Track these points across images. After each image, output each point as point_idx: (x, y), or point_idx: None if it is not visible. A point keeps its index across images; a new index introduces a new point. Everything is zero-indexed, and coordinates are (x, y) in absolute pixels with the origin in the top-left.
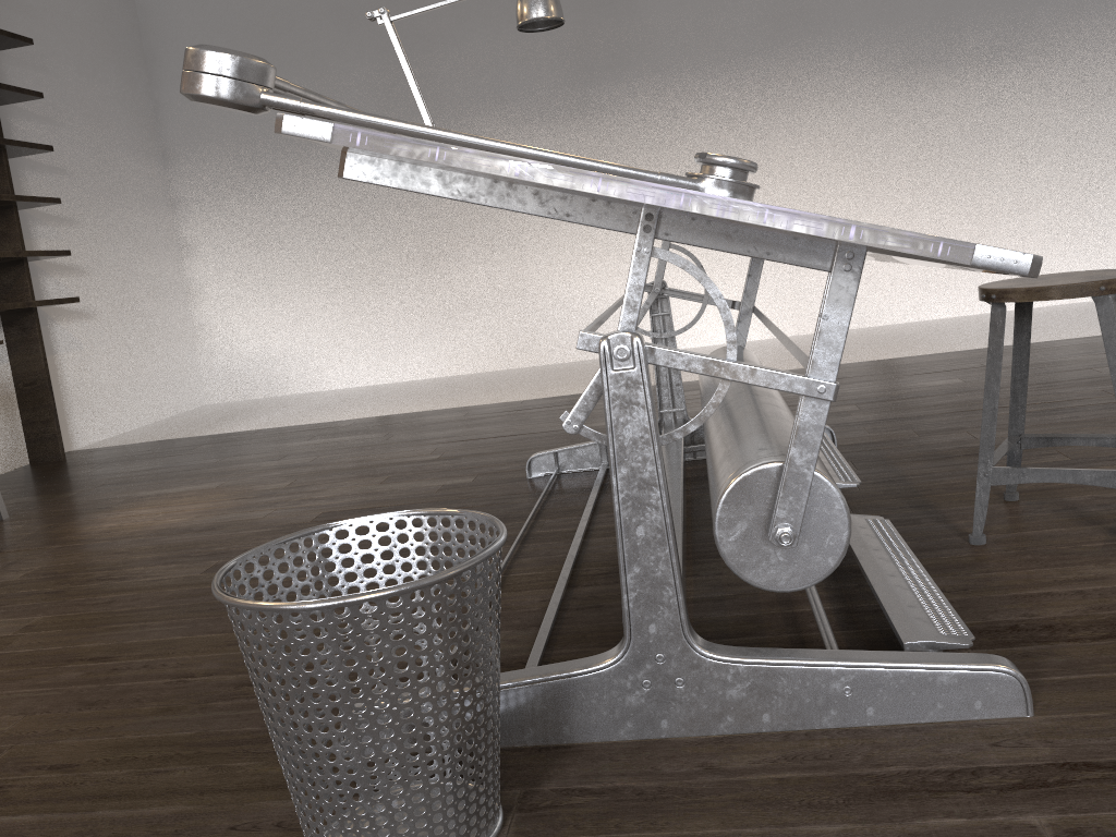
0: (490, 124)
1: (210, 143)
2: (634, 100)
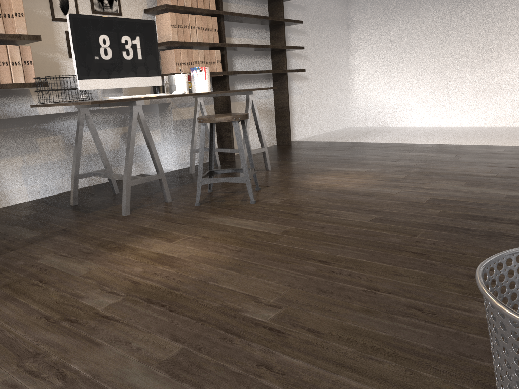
0: None
1: None
2: None
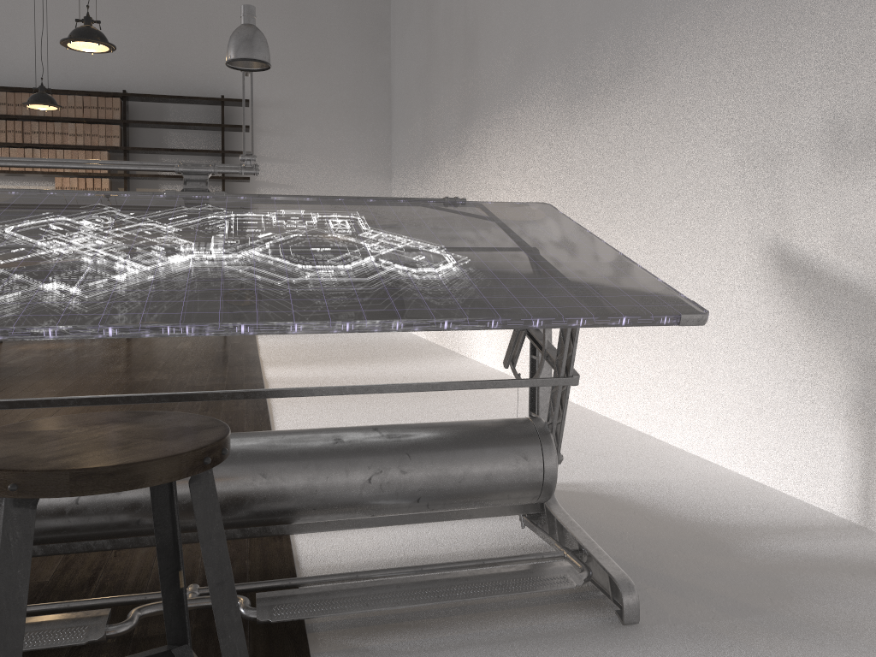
0: (441, 158)
1: (396, 166)
2: (474, 140)
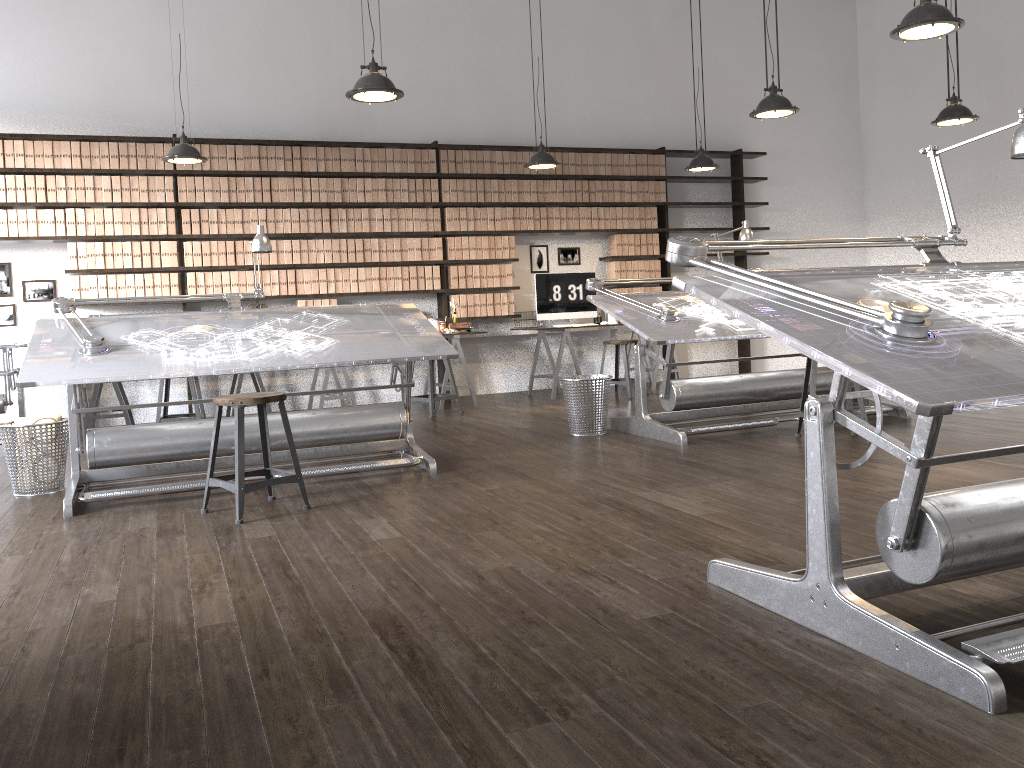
0: None
1: (886, 211)
2: None
